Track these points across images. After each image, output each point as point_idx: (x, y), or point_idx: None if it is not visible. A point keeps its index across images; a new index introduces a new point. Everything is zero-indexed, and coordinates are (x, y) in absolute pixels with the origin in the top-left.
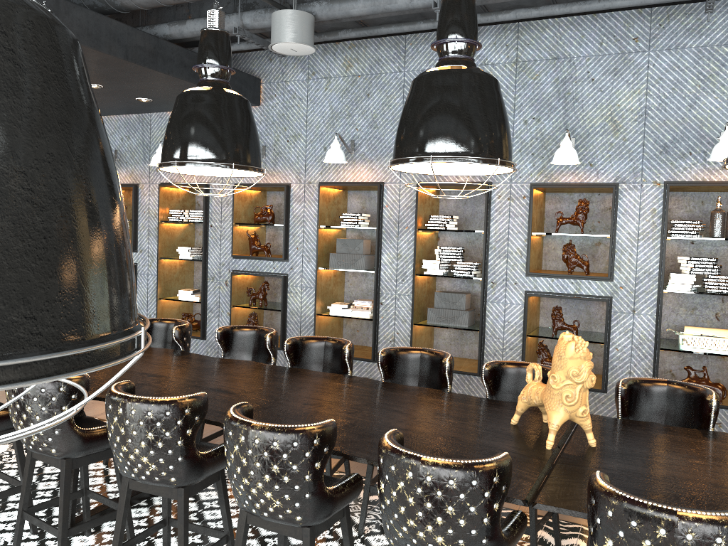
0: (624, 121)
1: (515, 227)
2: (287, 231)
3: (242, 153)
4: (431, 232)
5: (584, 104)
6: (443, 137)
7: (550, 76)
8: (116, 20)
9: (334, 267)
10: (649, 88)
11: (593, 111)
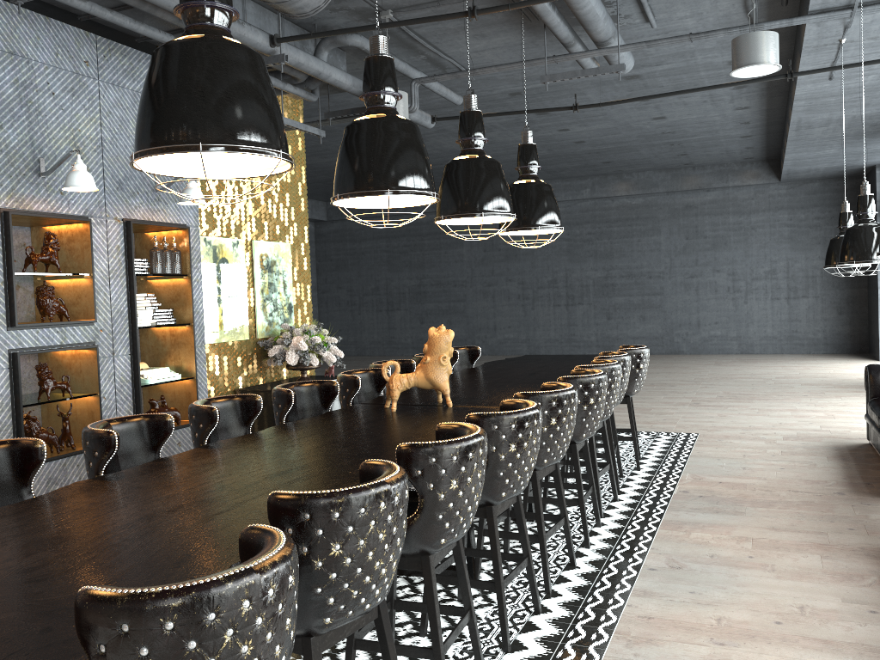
0: (86, 150)
1: None
2: None
3: None
4: None
5: (48, 120)
6: (432, 179)
7: (9, 74)
8: None
9: None
10: (103, 119)
11: (58, 131)
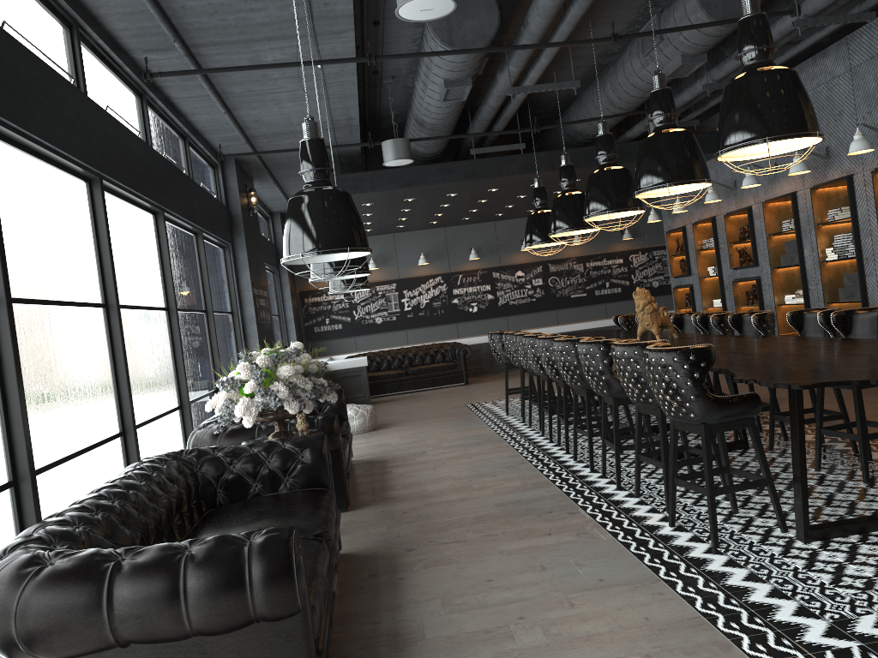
0: None
1: (871, 209)
2: (755, 243)
3: (573, 222)
4: (848, 223)
5: None
6: (586, 207)
7: (871, 74)
8: (589, 146)
9: (783, 265)
10: None
11: None
